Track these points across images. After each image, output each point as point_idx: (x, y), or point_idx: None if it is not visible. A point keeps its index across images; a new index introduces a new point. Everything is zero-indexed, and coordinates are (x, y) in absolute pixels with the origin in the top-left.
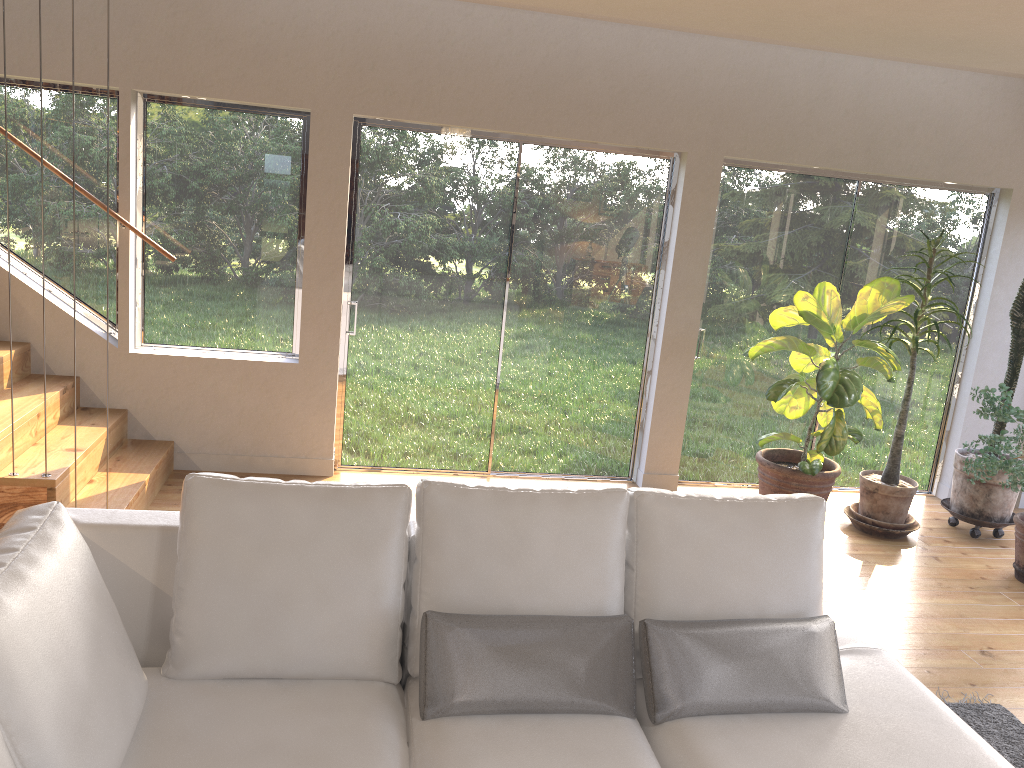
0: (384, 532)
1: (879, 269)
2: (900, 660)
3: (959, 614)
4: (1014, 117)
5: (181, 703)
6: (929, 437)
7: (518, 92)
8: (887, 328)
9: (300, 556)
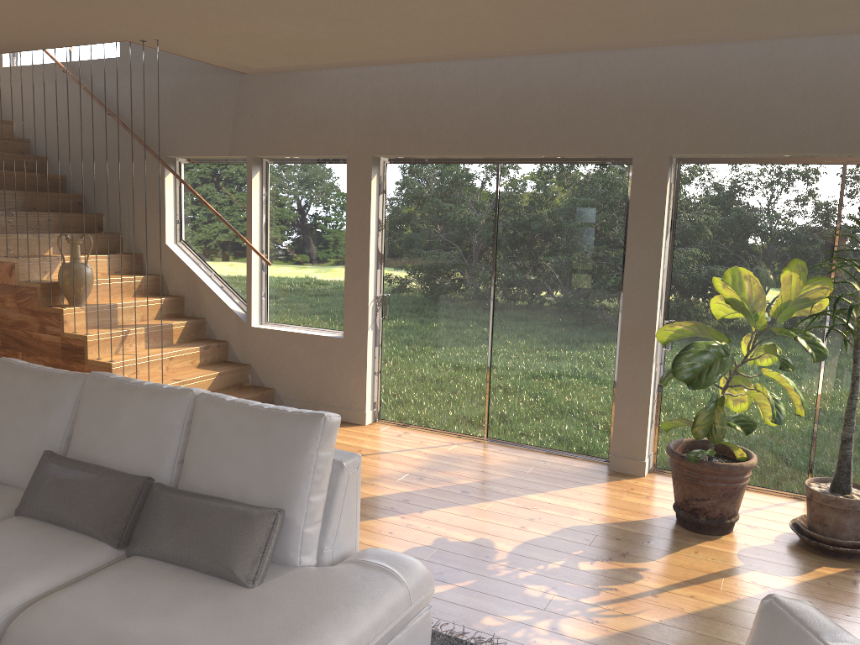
0: (59, 400)
1: None
2: (609, 640)
3: None
4: None
5: None
6: None
7: (484, 123)
8: None
9: (16, 408)
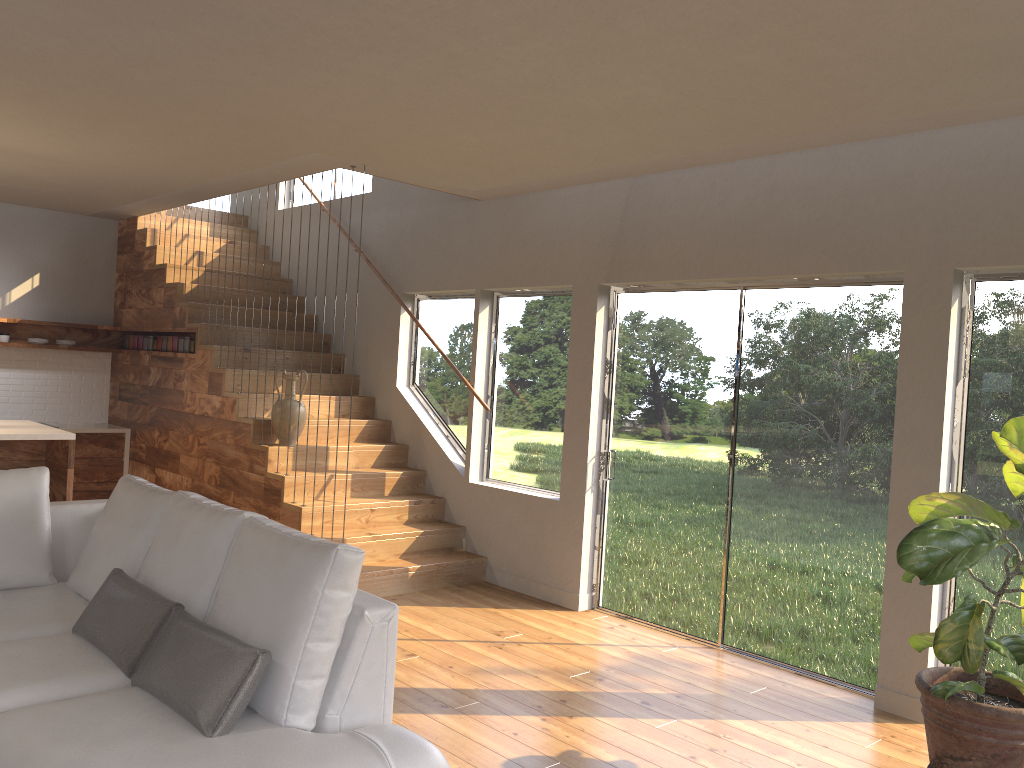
0: (147, 519)
1: None
2: None
3: None
4: None
5: (42, 591)
6: None
7: (721, 239)
8: None
9: (115, 524)
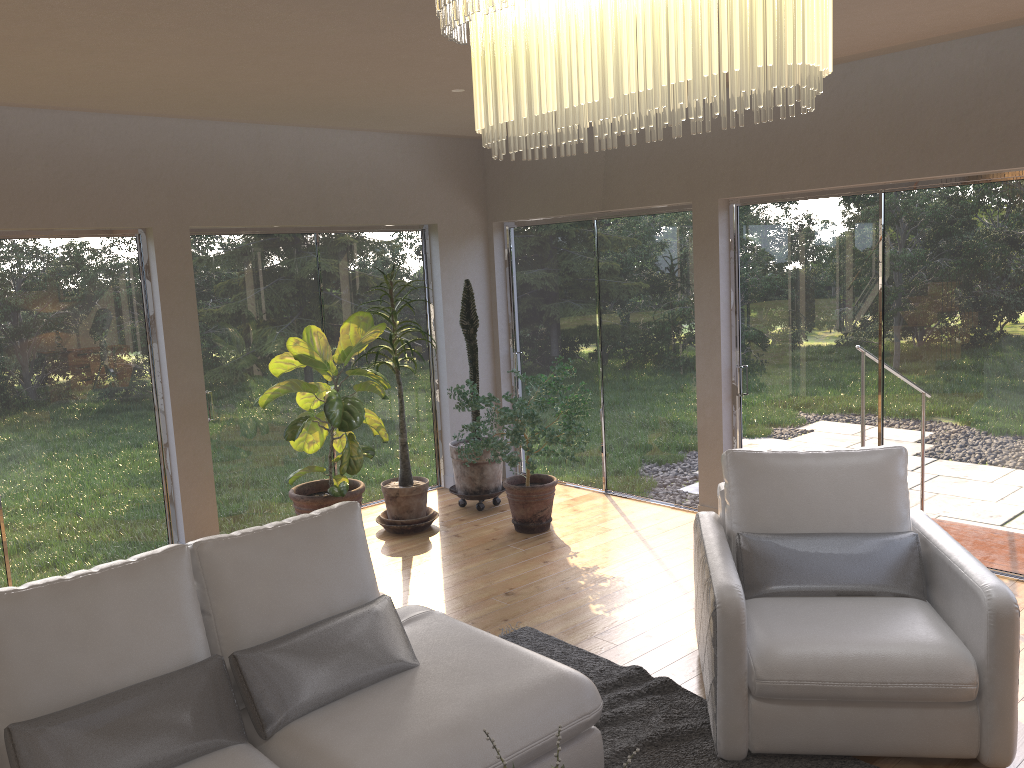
0: None
1: (352, 306)
2: None
3: (484, 572)
4: (423, 166)
5: None
6: (428, 439)
7: None
8: (371, 355)
9: None
